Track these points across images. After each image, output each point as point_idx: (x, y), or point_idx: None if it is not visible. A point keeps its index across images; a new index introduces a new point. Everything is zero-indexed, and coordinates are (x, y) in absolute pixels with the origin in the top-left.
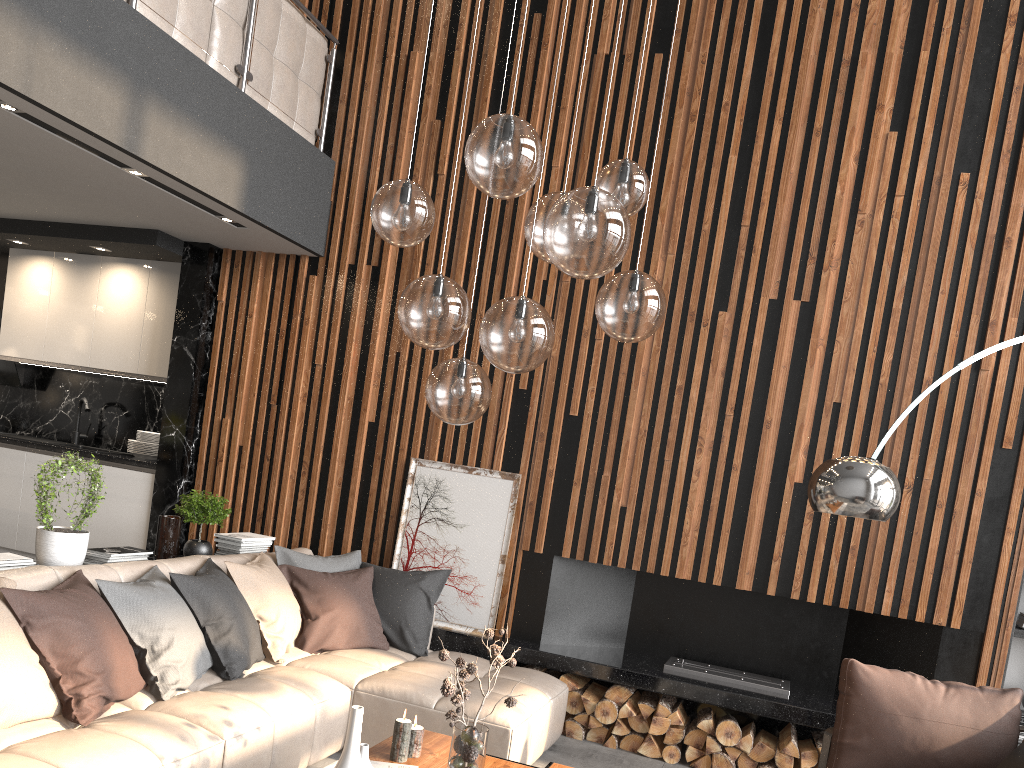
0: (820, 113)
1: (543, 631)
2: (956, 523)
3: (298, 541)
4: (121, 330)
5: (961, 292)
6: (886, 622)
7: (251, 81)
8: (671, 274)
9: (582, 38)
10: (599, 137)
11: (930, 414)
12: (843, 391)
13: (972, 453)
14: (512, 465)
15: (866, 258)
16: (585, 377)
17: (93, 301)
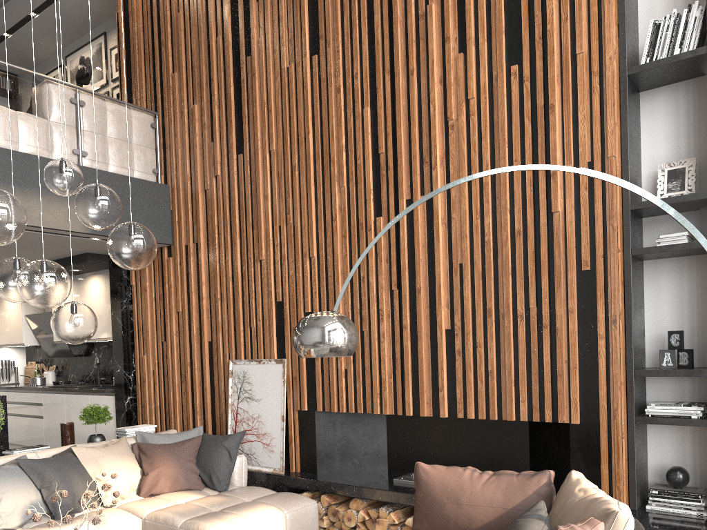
0: (411, 58)
1: (318, 464)
2: (560, 338)
3: (186, 424)
4: (98, 314)
5: (528, 156)
6: (545, 425)
7: (87, 155)
8: (345, 200)
9: (273, 62)
10: (291, 122)
11: (526, 256)
12: (463, 254)
13: (560, 279)
14: (282, 353)
15: (460, 151)
16: (311, 284)
17: (85, 300)
